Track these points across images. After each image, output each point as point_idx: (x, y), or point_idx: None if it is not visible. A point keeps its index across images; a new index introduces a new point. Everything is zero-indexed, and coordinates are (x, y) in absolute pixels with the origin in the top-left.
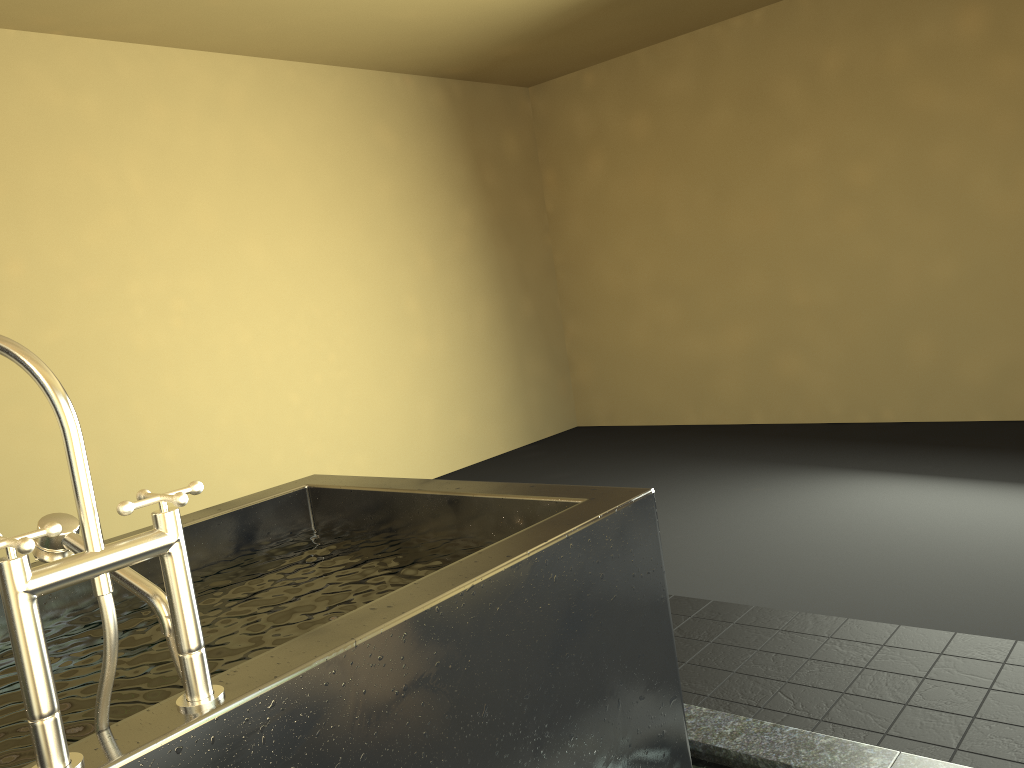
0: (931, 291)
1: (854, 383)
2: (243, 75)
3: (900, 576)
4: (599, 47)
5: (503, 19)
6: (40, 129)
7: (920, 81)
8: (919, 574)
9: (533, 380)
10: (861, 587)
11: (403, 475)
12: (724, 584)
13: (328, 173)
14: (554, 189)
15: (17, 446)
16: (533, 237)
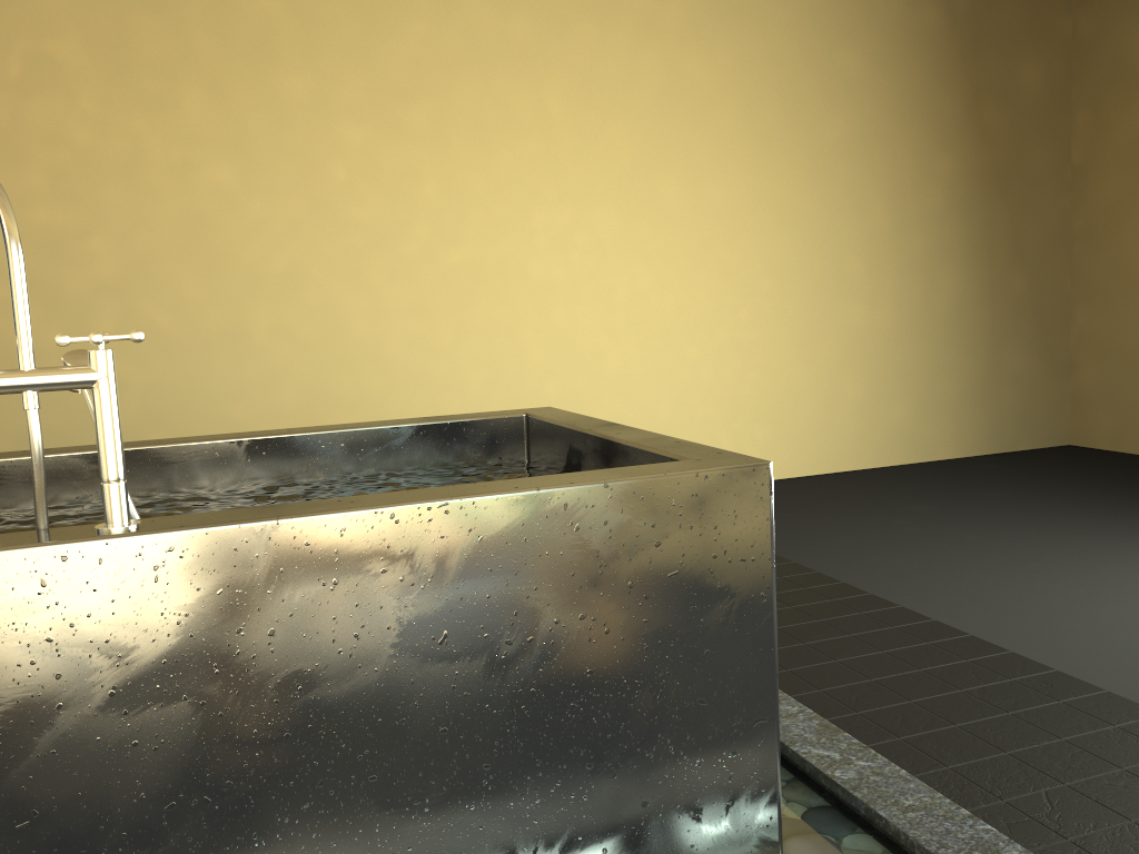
0: None
1: None
2: None
3: None
4: None
5: None
6: (469, 53)
7: None
8: None
9: (1010, 377)
10: None
11: (810, 460)
12: (1090, 656)
13: (770, 105)
14: (1085, 135)
15: (411, 357)
16: (1043, 196)
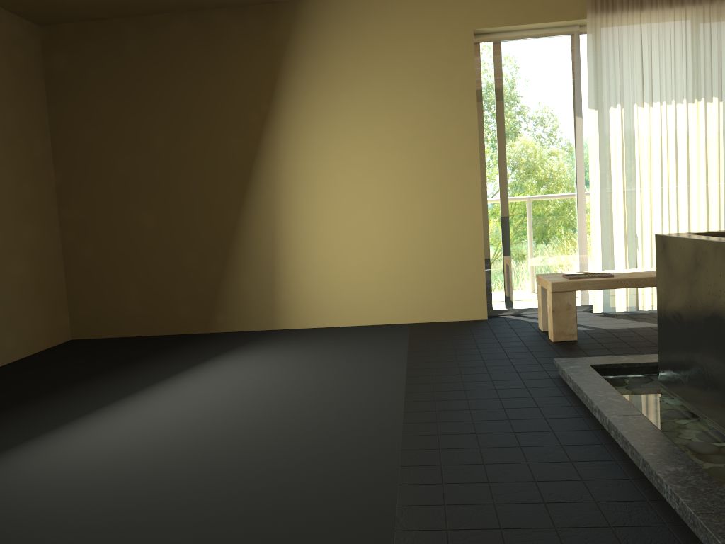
0: None
1: None
2: None
3: (321, 412)
4: None
5: None
6: None
7: None
8: (315, 409)
9: None
10: (346, 417)
11: None
12: (361, 455)
13: None
14: None
15: None
16: None
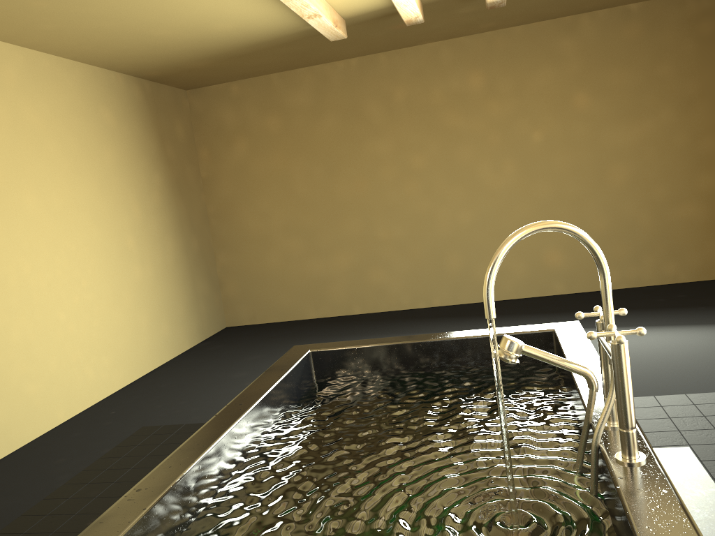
0: (459, 229)
1: (416, 284)
2: (14, 60)
3: None
4: (252, 69)
5: (215, 44)
6: None
7: (450, 110)
8: None
9: (201, 296)
10: None
11: (133, 370)
12: None
13: (74, 141)
14: (207, 162)
15: None
16: (195, 195)
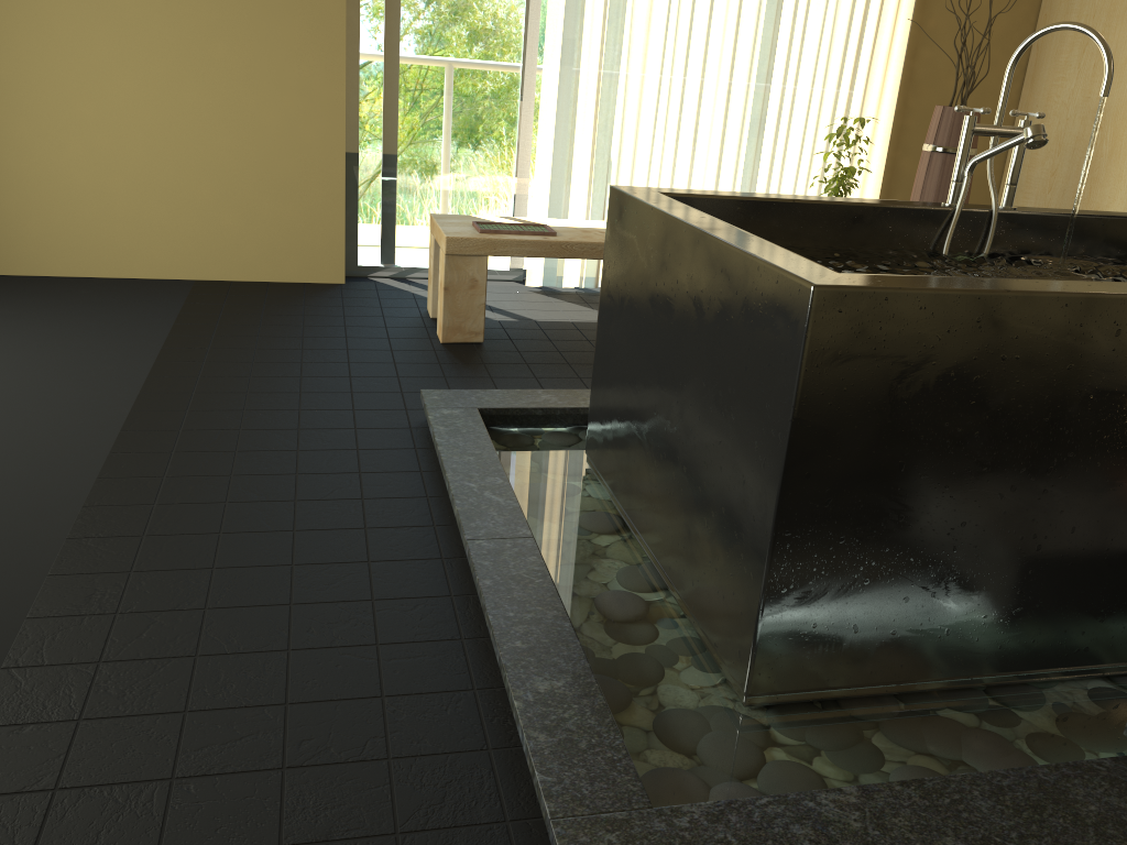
0: None
1: None
2: None
3: None
4: None
5: None
6: None
7: None
8: None
9: None
10: None
11: None
12: None
13: None
14: None
15: None
16: None
